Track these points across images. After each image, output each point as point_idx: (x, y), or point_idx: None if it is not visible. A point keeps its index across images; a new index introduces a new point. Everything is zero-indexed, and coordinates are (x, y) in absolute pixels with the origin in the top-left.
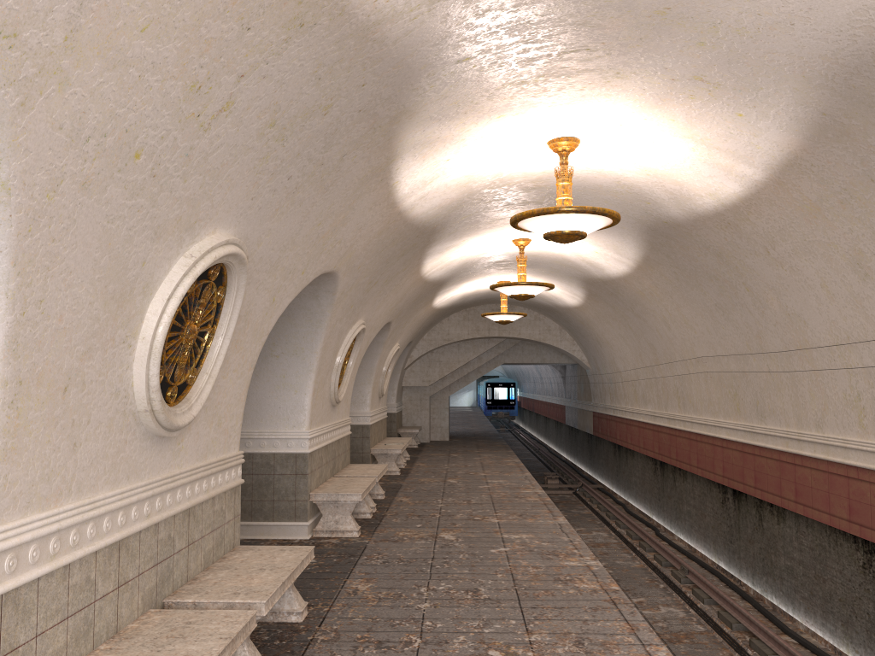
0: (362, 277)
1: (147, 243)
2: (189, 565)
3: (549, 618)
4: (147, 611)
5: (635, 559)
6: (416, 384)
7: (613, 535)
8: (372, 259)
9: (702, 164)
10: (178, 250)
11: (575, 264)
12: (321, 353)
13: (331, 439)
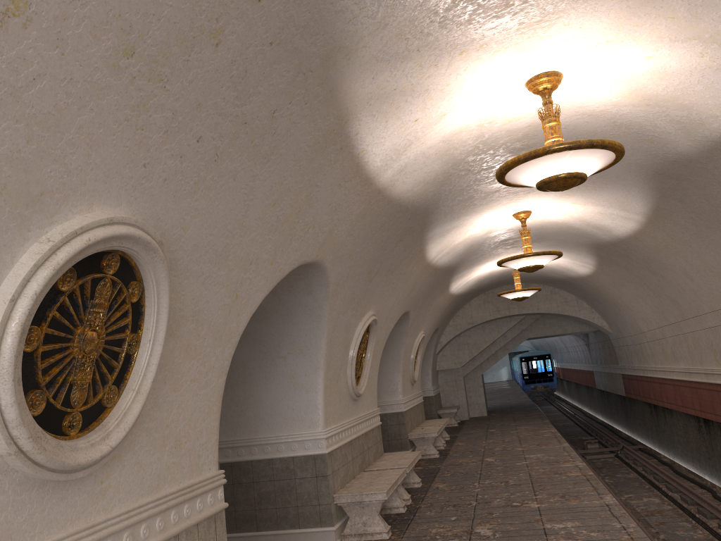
0: (358, 266)
1: None
2: None
3: None
4: None
5: (696, 527)
6: (449, 367)
7: (666, 500)
8: (364, 246)
9: (715, 72)
10: (23, 234)
11: (581, 230)
12: (327, 348)
13: (357, 433)
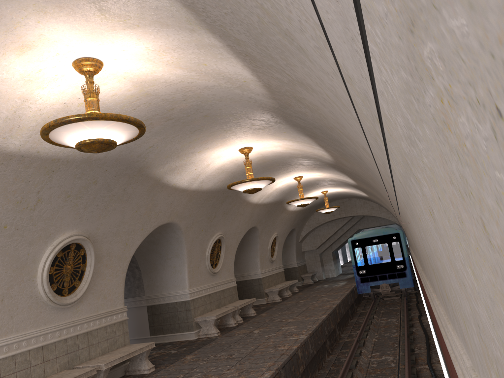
0: (198, 217)
1: (27, 247)
2: (90, 353)
3: (244, 363)
4: (63, 370)
5: (397, 332)
6: (309, 249)
7: (399, 320)
8: (198, 209)
9: (304, 146)
10: (46, 245)
11: (338, 180)
12: (188, 254)
13: (215, 290)
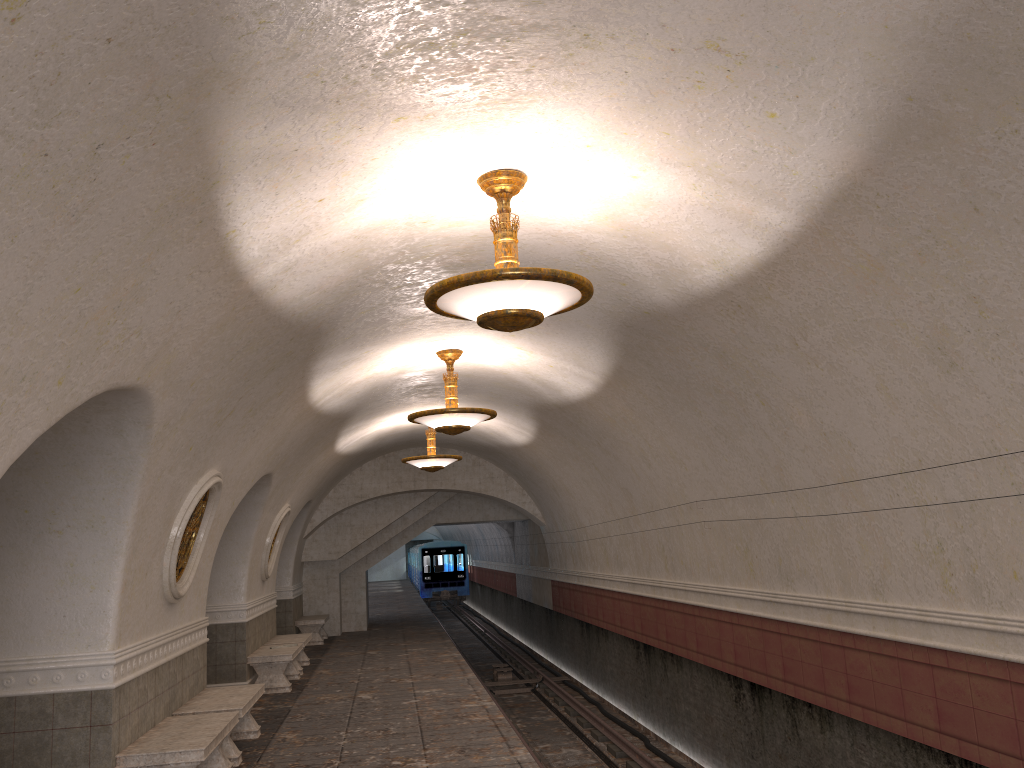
0: (203, 400)
1: None
2: None
3: None
4: None
5: None
6: (321, 558)
7: (590, 751)
8: (217, 371)
9: (706, 212)
10: None
11: (523, 385)
12: (136, 523)
13: (168, 656)
